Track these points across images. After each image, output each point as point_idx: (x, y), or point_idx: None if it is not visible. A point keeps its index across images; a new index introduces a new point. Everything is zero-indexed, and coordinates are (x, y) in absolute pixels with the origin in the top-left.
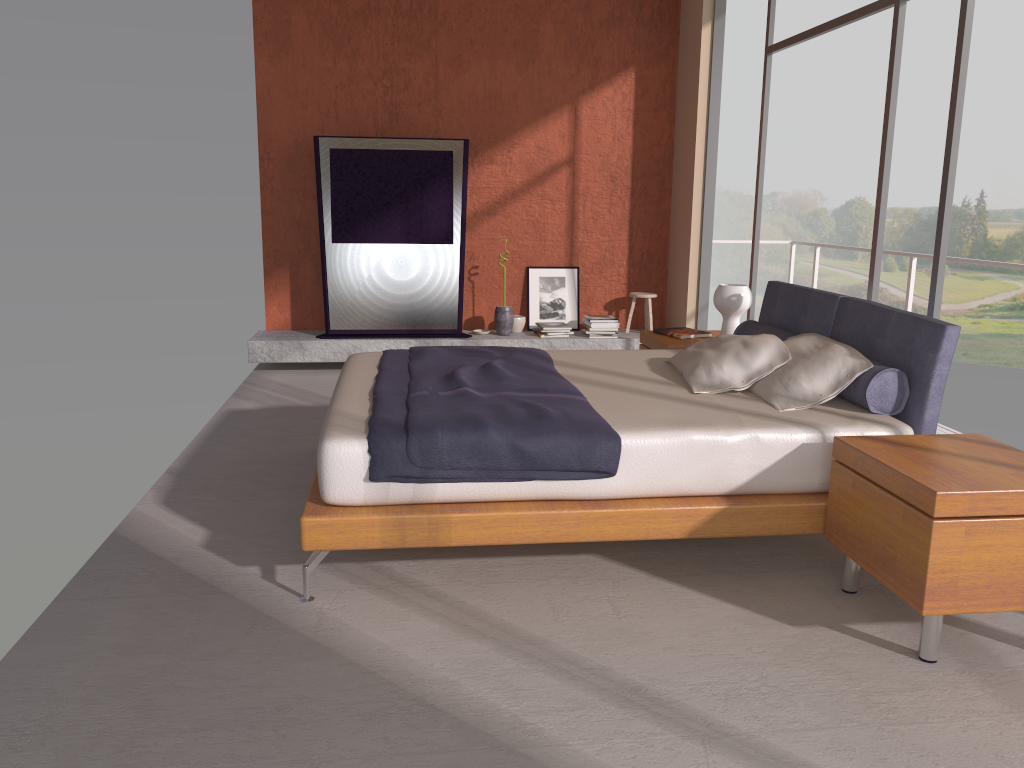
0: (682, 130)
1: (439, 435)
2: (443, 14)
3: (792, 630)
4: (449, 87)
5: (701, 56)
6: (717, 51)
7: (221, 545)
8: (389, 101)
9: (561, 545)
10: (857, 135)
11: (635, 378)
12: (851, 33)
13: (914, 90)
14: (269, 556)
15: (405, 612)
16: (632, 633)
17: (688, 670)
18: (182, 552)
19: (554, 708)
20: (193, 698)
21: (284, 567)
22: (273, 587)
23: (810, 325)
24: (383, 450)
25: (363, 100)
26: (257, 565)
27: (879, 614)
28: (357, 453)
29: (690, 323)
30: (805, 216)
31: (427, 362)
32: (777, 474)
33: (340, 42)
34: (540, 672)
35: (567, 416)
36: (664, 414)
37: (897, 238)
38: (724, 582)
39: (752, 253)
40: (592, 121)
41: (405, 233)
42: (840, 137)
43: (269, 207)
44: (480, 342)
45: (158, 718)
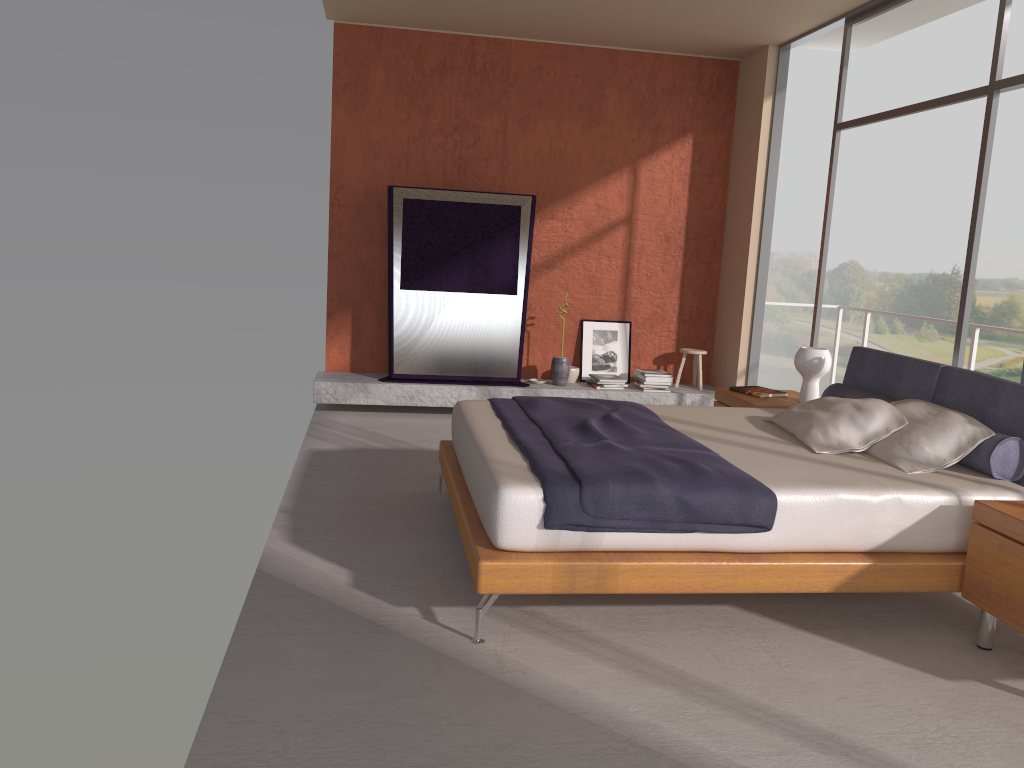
0: (737, 195)
1: (610, 486)
2: (514, 75)
3: (948, 684)
4: (516, 144)
5: (761, 127)
6: (777, 123)
7: (369, 585)
8: (458, 155)
9: (695, 595)
10: (852, 201)
11: (748, 436)
12: (848, 104)
13: (907, 161)
14: (420, 597)
15: (577, 656)
16: (801, 682)
17: (869, 719)
18: (334, 591)
19: (761, 752)
20: (415, 734)
21: (440, 609)
22: (439, 628)
23: (906, 391)
24: (558, 499)
25: (433, 153)
26: (413, 606)
27: (1022, 671)
28: (532, 501)
29: (740, 380)
30: (799, 276)
31: (545, 413)
32: (916, 534)
33: (415, 97)
34: (732, 718)
35: (720, 472)
36: (803, 473)
37: (888, 302)
38: (864, 636)
39: (814, 317)
40: (650, 183)
41: (471, 283)
42: (835, 202)
43: (336, 251)
44: (539, 391)
45: (391, 753)
